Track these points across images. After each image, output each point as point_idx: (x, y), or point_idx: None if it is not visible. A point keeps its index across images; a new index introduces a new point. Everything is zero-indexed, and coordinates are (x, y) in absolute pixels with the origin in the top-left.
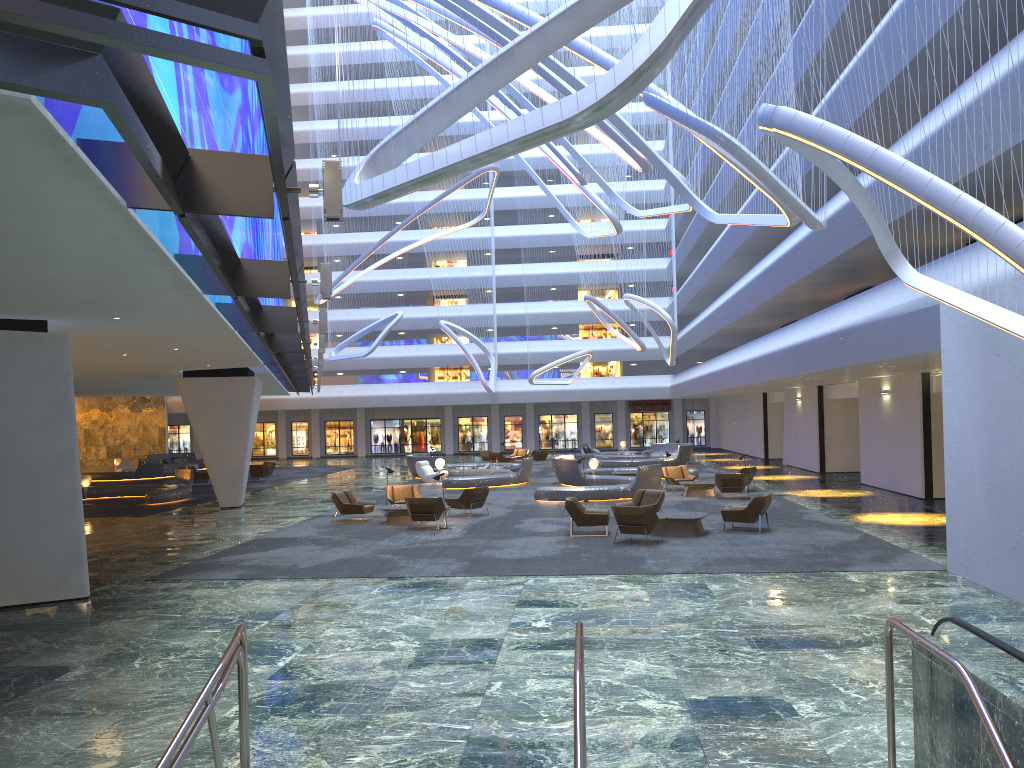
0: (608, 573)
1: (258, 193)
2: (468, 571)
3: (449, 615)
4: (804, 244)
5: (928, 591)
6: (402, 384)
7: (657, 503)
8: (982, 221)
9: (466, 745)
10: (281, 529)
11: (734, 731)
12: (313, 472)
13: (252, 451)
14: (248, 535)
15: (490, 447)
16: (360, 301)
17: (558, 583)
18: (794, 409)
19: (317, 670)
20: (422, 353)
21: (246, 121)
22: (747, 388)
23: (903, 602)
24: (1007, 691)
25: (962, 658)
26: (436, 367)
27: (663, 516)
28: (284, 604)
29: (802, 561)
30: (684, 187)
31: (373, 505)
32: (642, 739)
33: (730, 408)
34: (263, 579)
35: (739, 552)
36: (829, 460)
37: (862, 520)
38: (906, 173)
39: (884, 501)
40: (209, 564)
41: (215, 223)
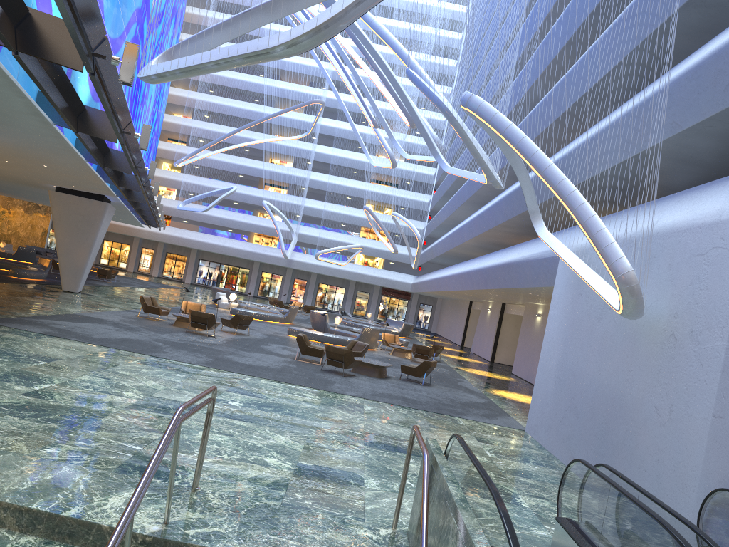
0: (303, 385)
1: (74, 52)
2: (209, 364)
3: (176, 385)
4: (503, 201)
5: (503, 439)
6: (227, 239)
7: (362, 351)
8: (572, 198)
9: (130, 457)
10: (96, 312)
11: (315, 485)
12: (145, 284)
13: (109, 261)
14: (70, 310)
15: (280, 297)
16: (211, 174)
17: (265, 384)
18: (485, 316)
19: (60, 396)
20: (246, 220)
21: (143, 21)
22: (456, 294)
23: (482, 441)
24: (446, 473)
25: (441, 454)
26: (255, 233)
27: (360, 360)
28: (65, 355)
29: (436, 406)
30: (432, 143)
31: (169, 311)
32: (251, 478)
33: (449, 307)
34: (61, 338)
35: (400, 392)
36: (498, 354)
37: (495, 393)
38: (537, 157)
39: (518, 386)
40: (29, 321)
41: (58, 71)
